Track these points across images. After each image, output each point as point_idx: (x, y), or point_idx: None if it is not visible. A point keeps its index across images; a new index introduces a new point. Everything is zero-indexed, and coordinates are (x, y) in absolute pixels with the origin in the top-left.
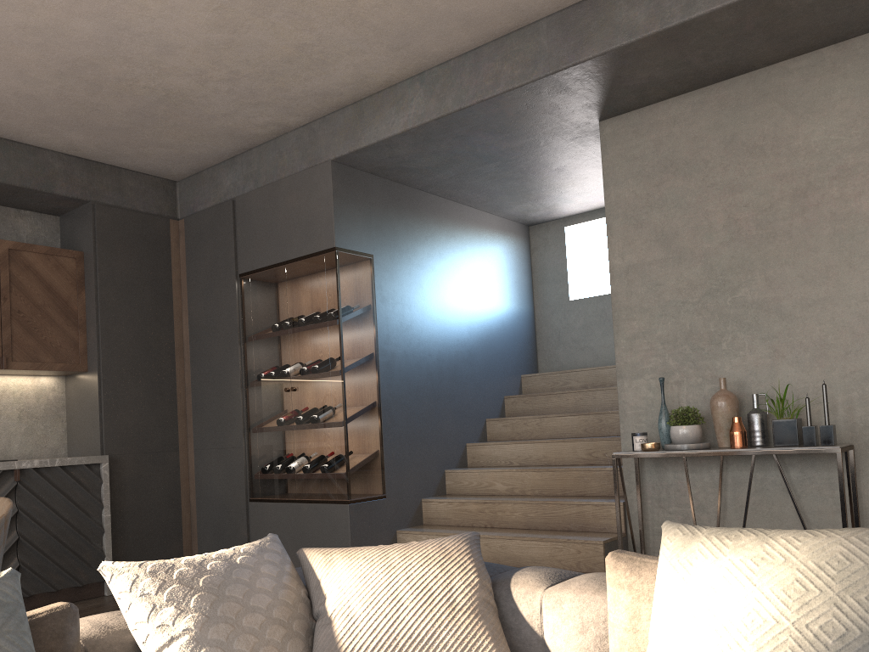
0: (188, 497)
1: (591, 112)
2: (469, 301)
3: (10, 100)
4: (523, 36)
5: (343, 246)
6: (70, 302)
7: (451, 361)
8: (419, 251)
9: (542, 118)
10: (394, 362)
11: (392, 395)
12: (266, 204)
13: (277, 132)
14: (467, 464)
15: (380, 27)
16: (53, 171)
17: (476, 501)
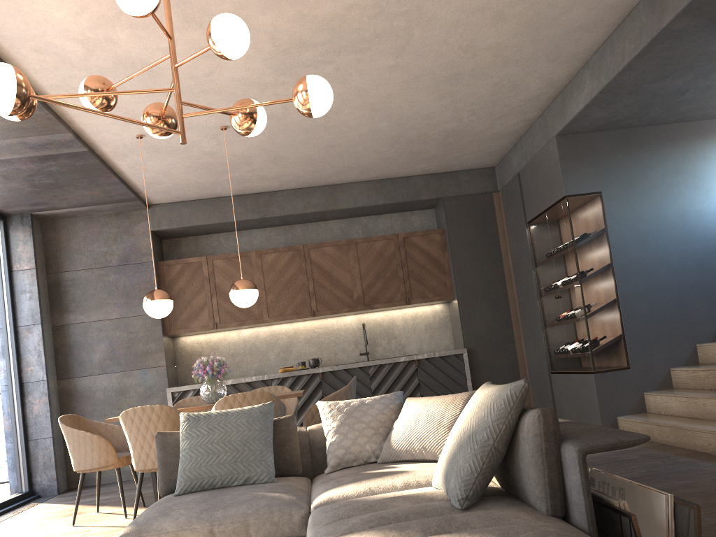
0: (524, 371)
1: None
2: None
3: (380, 163)
4: (631, 18)
5: (571, 193)
6: (439, 260)
7: (697, 255)
8: (651, 175)
9: (685, 59)
10: (630, 267)
11: (630, 292)
12: (531, 173)
13: (528, 124)
14: None
15: (530, 57)
16: (419, 187)
17: (702, 369)
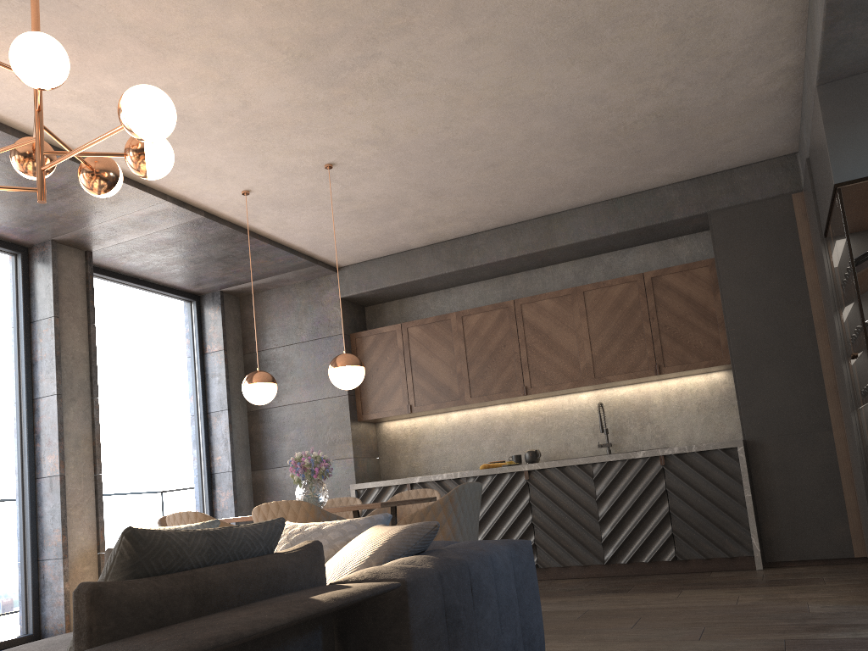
0: (850, 478)
1: None
2: None
3: (589, 176)
4: None
5: (847, 178)
6: (707, 306)
7: None
8: None
9: None
10: None
11: None
12: (813, 153)
13: (795, 76)
14: None
15: None
16: (670, 202)
17: None
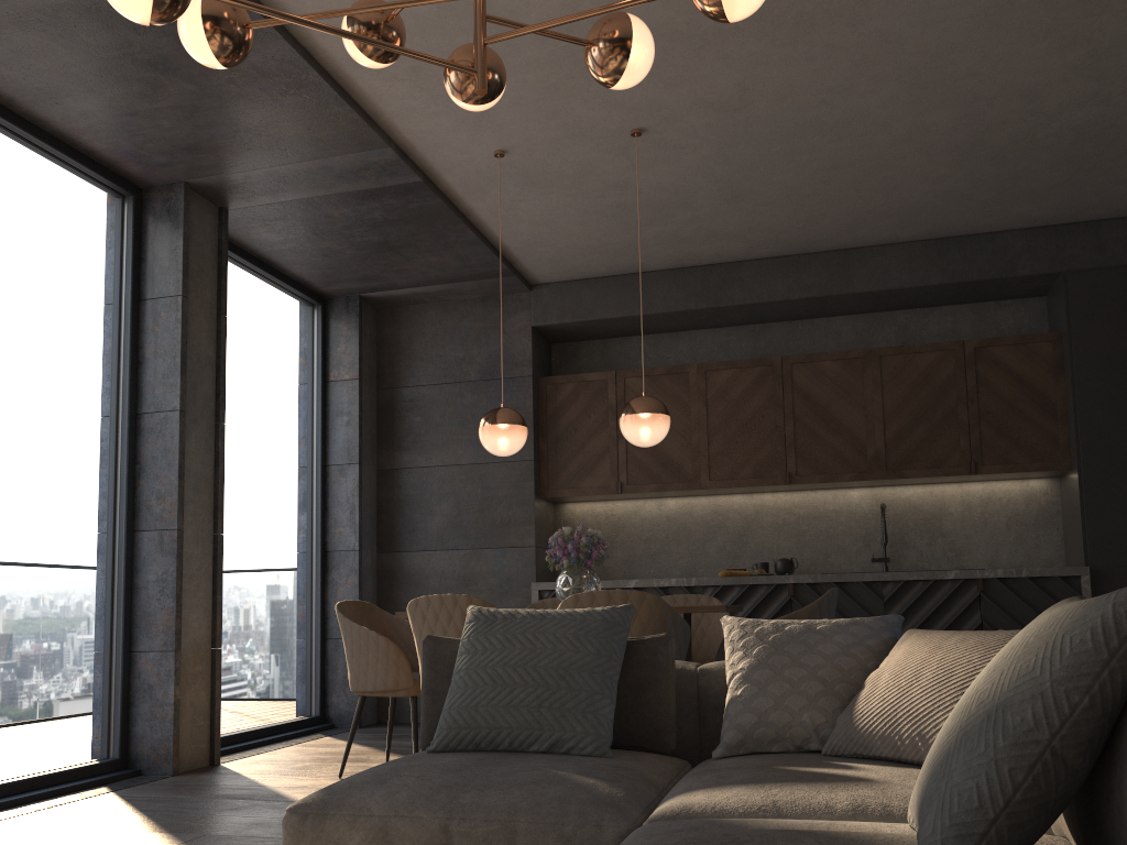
0: None
1: None
2: None
3: (935, 202)
4: None
5: None
6: (1045, 393)
7: None
8: None
9: None
10: None
11: None
12: None
13: None
14: None
15: None
16: (1014, 252)
17: None
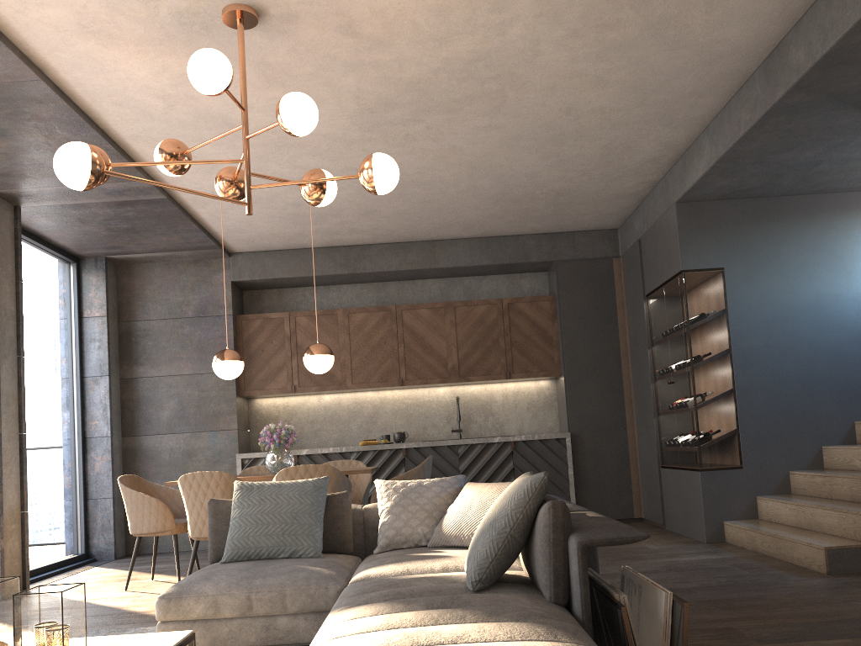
0: (636, 463)
1: (853, 114)
2: (858, 284)
3: (484, 220)
4: (748, 86)
5: (689, 268)
6: (547, 330)
7: (830, 345)
8: (783, 252)
9: (810, 132)
10: (750, 354)
11: (749, 382)
12: (652, 240)
13: (649, 186)
14: (855, 441)
15: (641, 120)
16: (529, 248)
17: (820, 474)
